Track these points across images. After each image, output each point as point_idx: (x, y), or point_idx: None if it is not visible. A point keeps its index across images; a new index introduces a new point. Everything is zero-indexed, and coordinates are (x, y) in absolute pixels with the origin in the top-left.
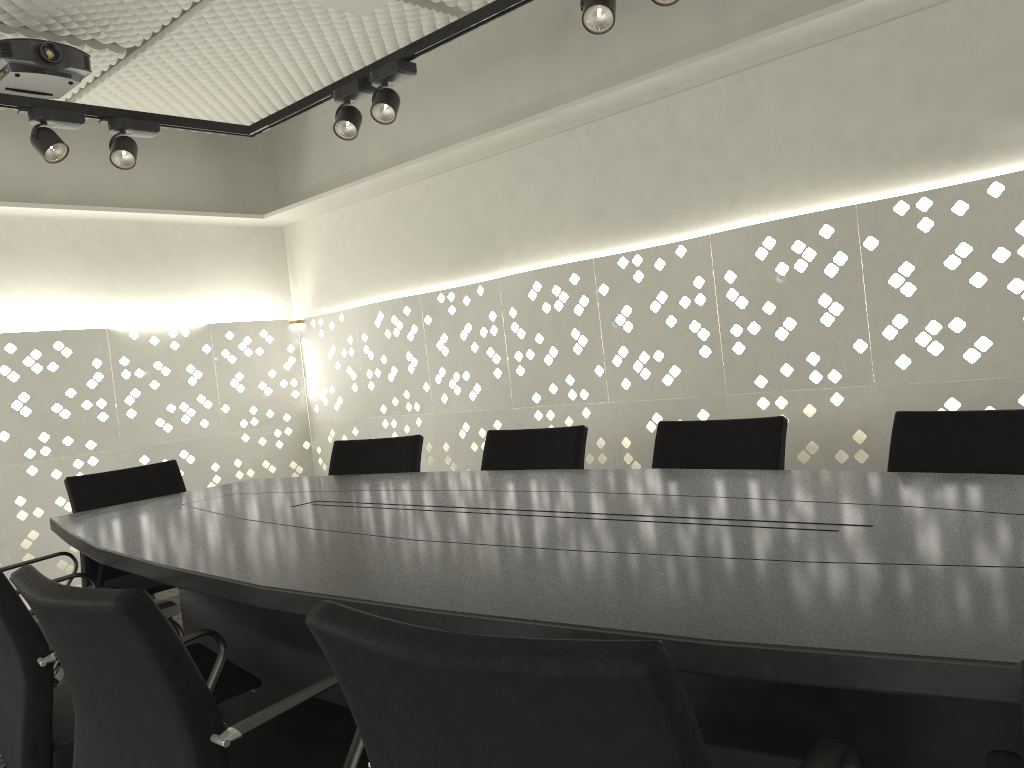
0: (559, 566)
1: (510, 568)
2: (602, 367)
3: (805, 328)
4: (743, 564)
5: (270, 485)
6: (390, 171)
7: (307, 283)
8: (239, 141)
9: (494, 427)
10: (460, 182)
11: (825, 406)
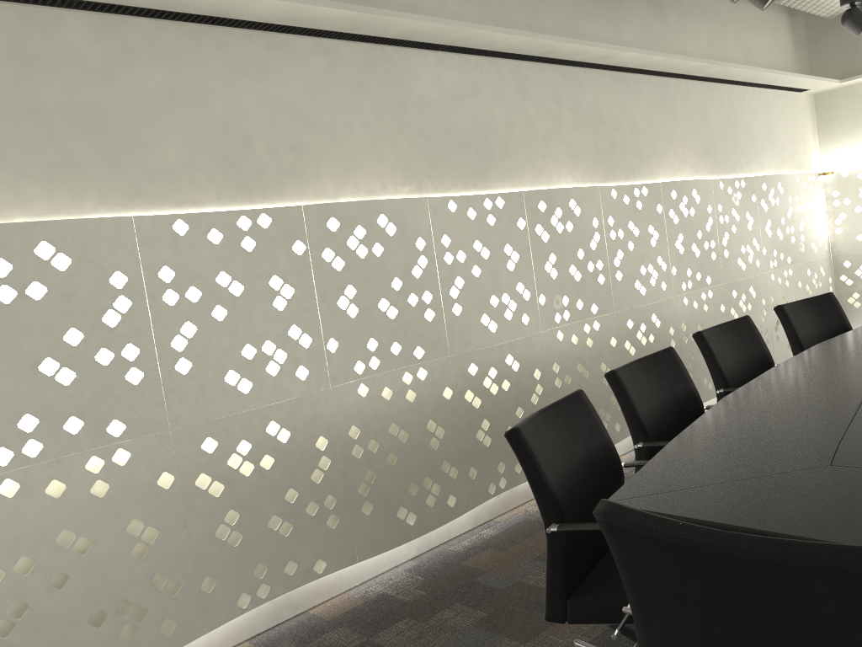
0: (853, 370)
1: (849, 365)
2: None
3: None
4: (857, 391)
5: None
6: None
7: None
8: None
9: None
10: None
11: None
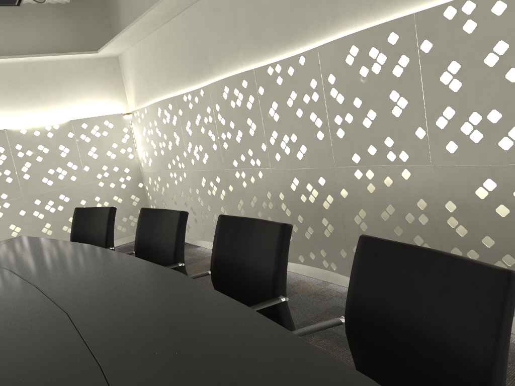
0: None
1: None
2: (265, 145)
3: (382, 118)
4: None
5: (5, 248)
6: (141, 17)
7: (132, 90)
8: (83, 5)
9: (216, 181)
10: (187, 20)
11: (398, 179)
